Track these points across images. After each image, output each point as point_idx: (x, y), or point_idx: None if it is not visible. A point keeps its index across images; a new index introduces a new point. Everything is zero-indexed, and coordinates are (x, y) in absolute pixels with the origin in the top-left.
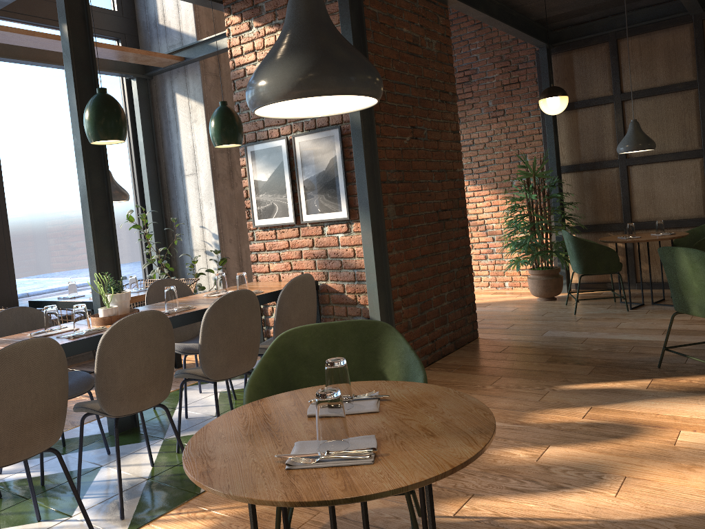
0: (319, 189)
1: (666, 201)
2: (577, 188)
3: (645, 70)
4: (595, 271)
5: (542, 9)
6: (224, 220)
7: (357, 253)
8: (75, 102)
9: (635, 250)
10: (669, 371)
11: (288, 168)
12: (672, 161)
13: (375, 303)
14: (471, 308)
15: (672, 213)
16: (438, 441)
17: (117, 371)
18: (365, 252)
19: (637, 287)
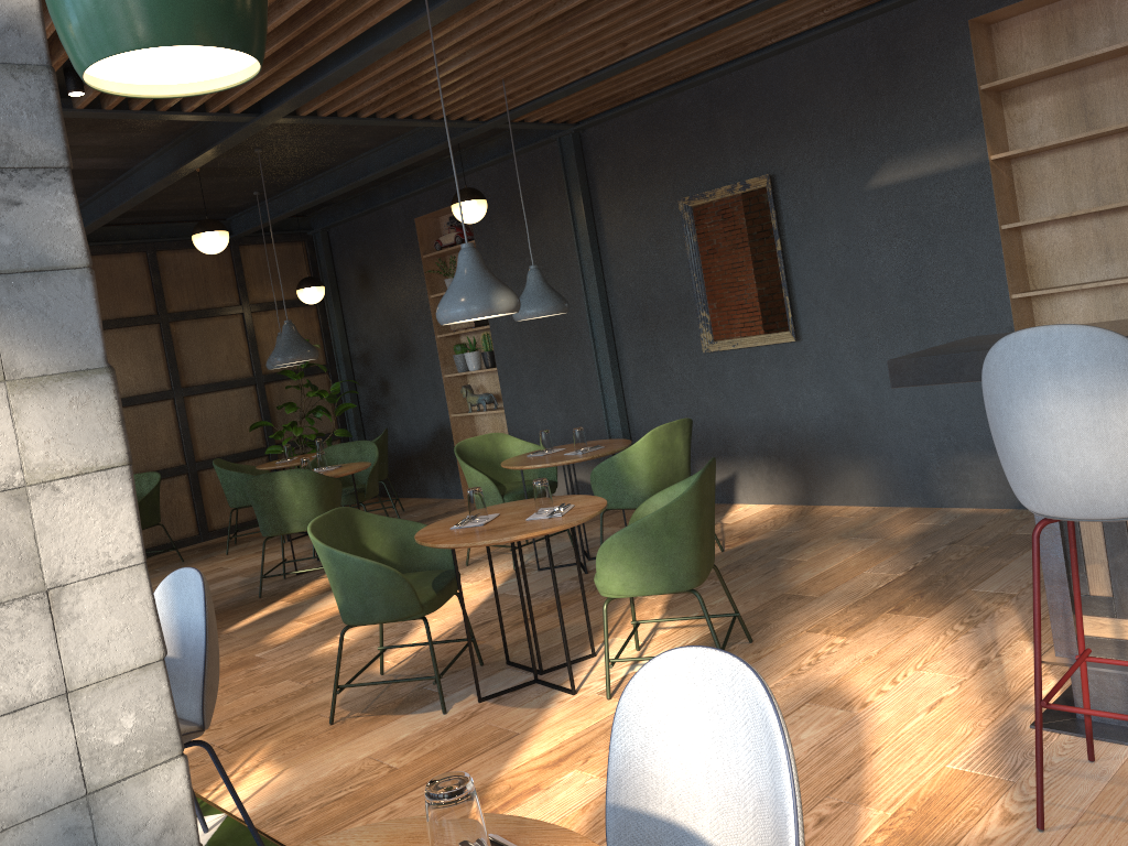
0: None
1: None
2: None
3: None
4: None
5: None
6: None
7: None
8: None
9: None
10: (274, 595)
11: None
12: None
13: None
14: None
15: None
16: (561, 500)
17: None
18: None
19: None
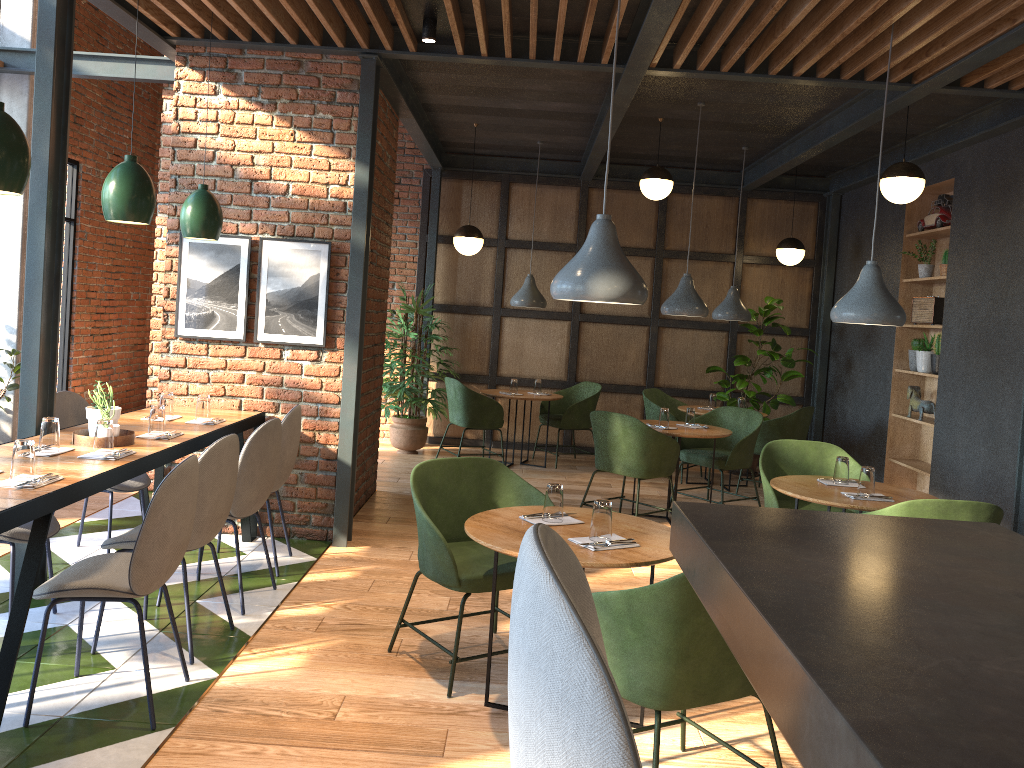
0: (288, 307)
1: (533, 359)
2: (447, 331)
3: (532, 222)
4: (480, 425)
5: (458, 135)
6: None
7: (326, 385)
8: (47, 151)
9: None
10: None
11: (246, 274)
12: (543, 319)
13: (348, 443)
14: (376, 456)
15: (537, 372)
16: (655, 536)
17: (206, 499)
18: (344, 386)
19: (493, 445)
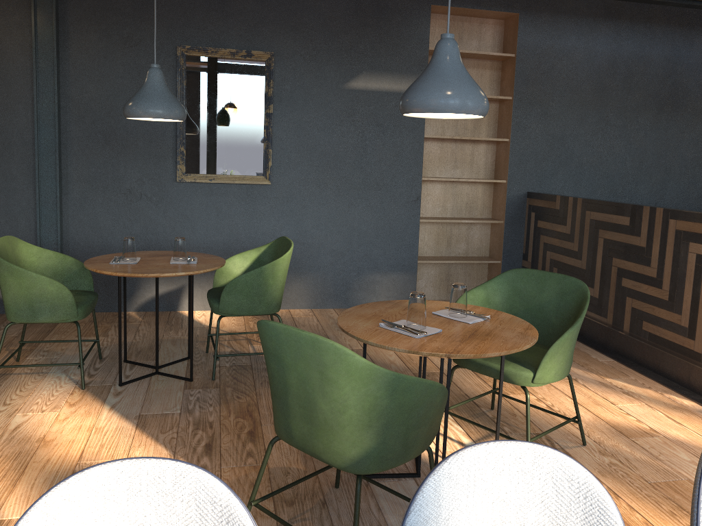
0: None
1: None
2: None
3: None
4: None
5: None
6: None
7: None
8: None
9: None
10: None
11: None
12: None
13: None
14: None
15: None
16: None
17: None
18: None
19: None
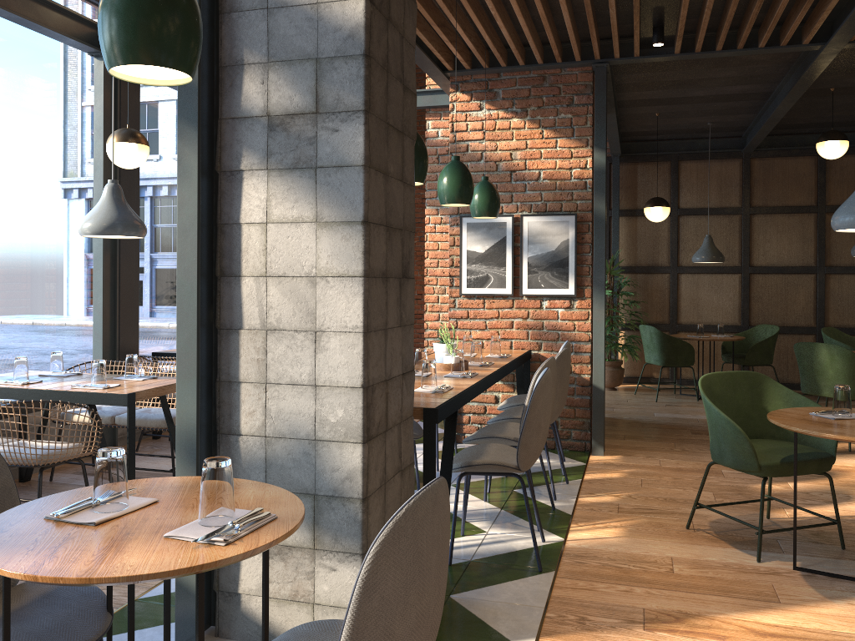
0: (545, 267)
1: (708, 308)
2: (631, 288)
3: (700, 192)
4: (675, 363)
5: (638, 125)
6: None
7: (578, 327)
8: None
9: None
10: None
11: (511, 243)
12: (716, 273)
13: (600, 372)
14: None
15: (713, 319)
16: None
17: None
18: (595, 326)
19: (677, 383)
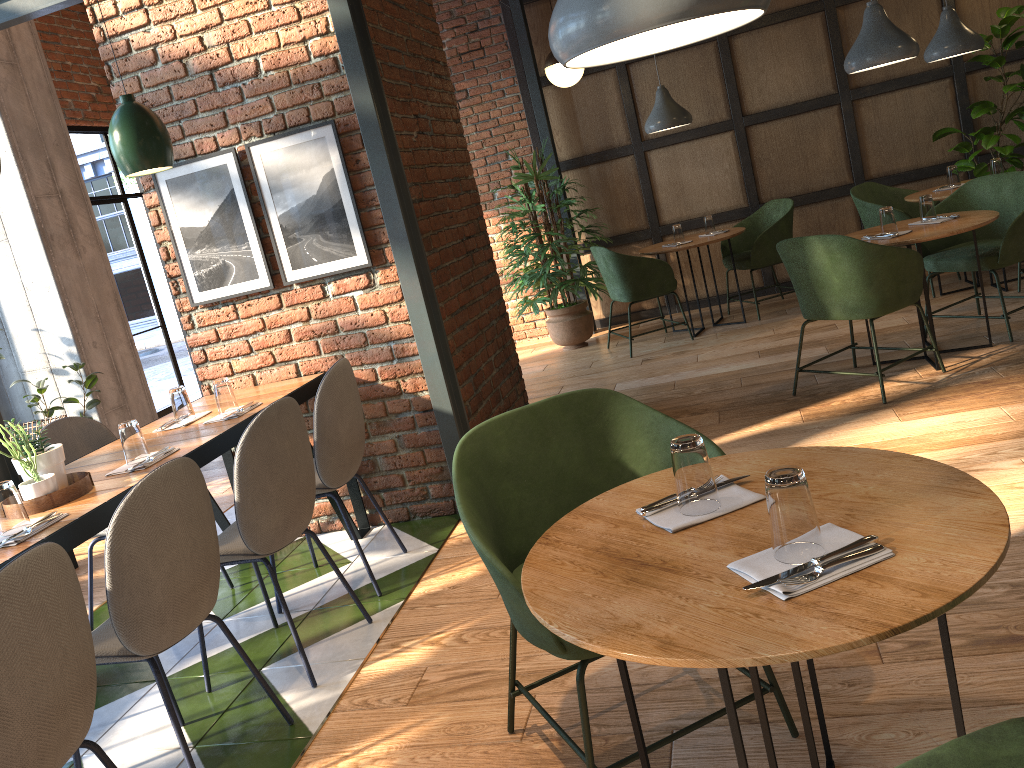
0: (310, 227)
1: (698, 192)
2: (585, 190)
3: None
4: (647, 294)
5: None
6: (77, 311)
7: (392, 316)
8: None
9: (669, 262)
10: (809, 396)
11: (245, 199)
12: (698, 139)
13: (440, 385)
14: (518, 373)
15: (708, 207)
16: (924, 506)
17: (150, 576)
18: (411, 311)
19: (678, 310)
